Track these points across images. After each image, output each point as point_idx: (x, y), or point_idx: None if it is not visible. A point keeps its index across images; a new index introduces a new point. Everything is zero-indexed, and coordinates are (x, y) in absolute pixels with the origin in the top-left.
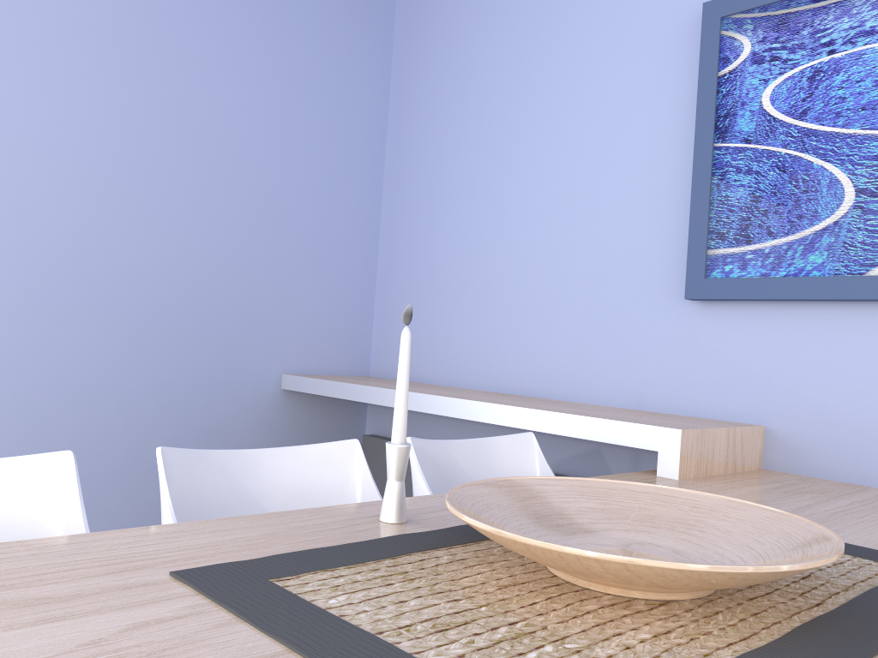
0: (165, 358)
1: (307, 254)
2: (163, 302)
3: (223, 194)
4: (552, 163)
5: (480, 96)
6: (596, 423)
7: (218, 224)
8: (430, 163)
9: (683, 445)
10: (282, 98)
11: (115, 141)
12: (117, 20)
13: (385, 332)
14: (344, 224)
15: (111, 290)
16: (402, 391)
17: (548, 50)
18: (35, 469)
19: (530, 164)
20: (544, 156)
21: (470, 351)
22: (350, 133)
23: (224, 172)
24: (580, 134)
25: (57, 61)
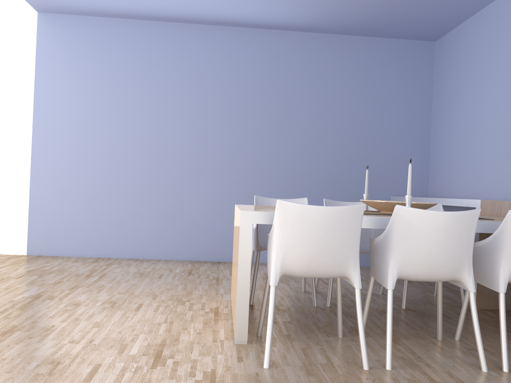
0: (348, 190)
1: (398, 153)
2: (347, 172)
3: (366, 136)
4: (480, 110)
5: (459, 86)
6: (463, 200)
7: (364, 146)
8: (445, 113)
9: (482, 205)
10: (386, 99)
11: (331, 124)
12: (330, 88)
13: (432, 180)
14: (414, 140)
15: (331, 169)
16: (366, 183)
17: (478, 68)
18: (300, 201)
19: (473, 111)
20: (477, 108)
21: (457, 184)
22: (415, 106)
23: (366, 128)
24: (487, 99)
25: (314, 104)
